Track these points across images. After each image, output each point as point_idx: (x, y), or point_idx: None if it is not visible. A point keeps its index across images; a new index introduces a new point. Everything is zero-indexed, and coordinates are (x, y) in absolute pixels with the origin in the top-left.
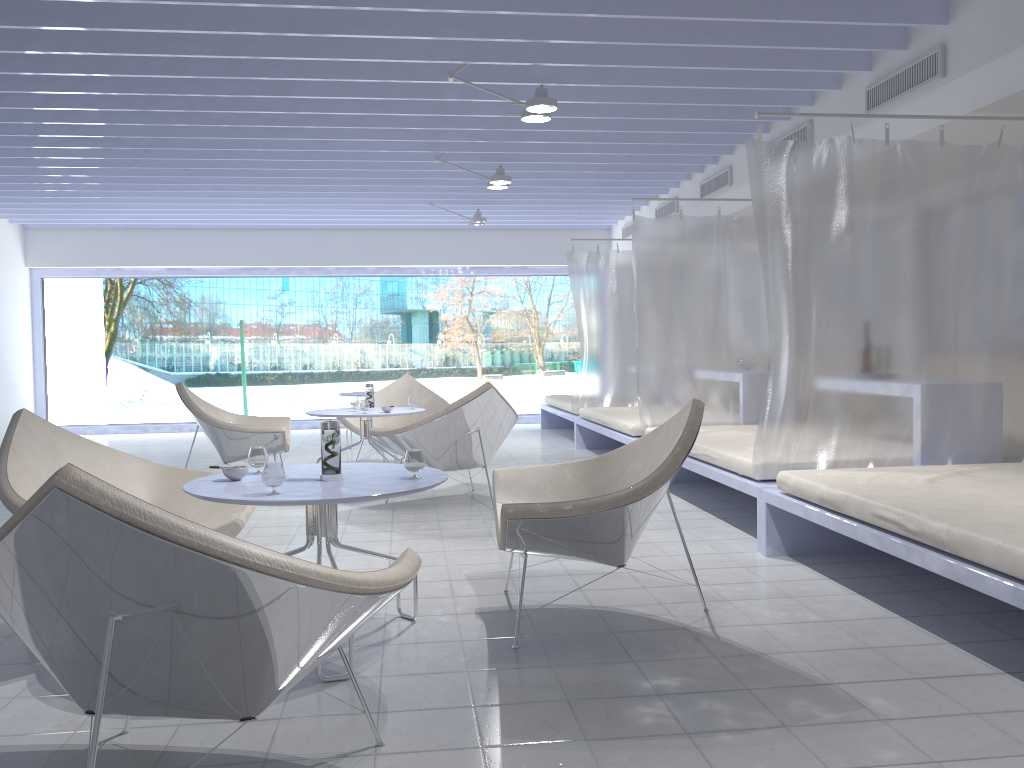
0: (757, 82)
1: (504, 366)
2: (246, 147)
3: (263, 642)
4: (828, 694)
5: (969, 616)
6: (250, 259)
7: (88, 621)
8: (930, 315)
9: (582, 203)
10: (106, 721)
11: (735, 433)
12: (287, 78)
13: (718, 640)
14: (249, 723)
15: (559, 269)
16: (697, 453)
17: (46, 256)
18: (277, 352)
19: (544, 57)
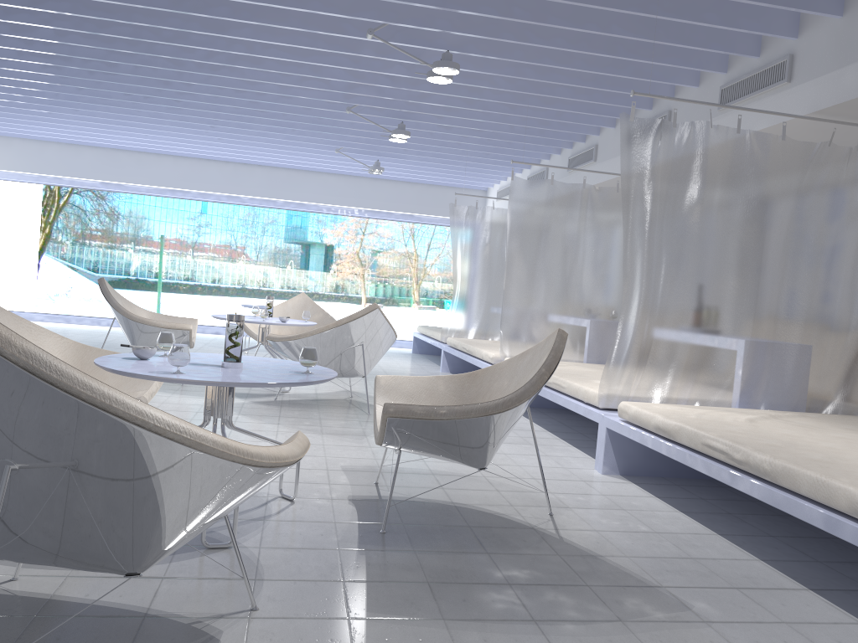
0: (630, 72)
1: (385, 298)
2: (182, 79)
3: (155, 503)
4: (658, 595)
5: (775, 538)
6: (175, 182)
7: None
8: (759, 281)
9: (466, 165)
10: None
11: (581, 369)
12: (225, 18)
13: (561, 541)
14: (134, 580)
15: (440, 220)
16: (548, 382)
17: None
18: (191, 266)
19: (453, 26)
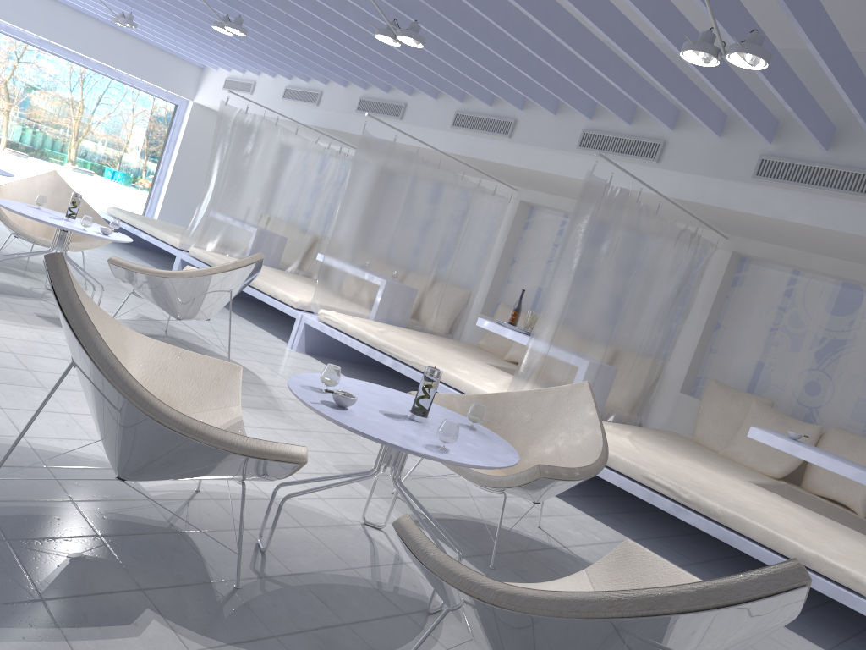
0: (519, 85)
1: (33, 147)
2: None
3: None
4: None
5: (656, 540)
6: None
7: None
8: (616, 322)
9: (222, 50)
10: None
11: (405, 339)
12: None
13: (584, 561)
14: None
15: (144, 85)
16: (408, 359)
17: None
18: None
19: (433, 1)
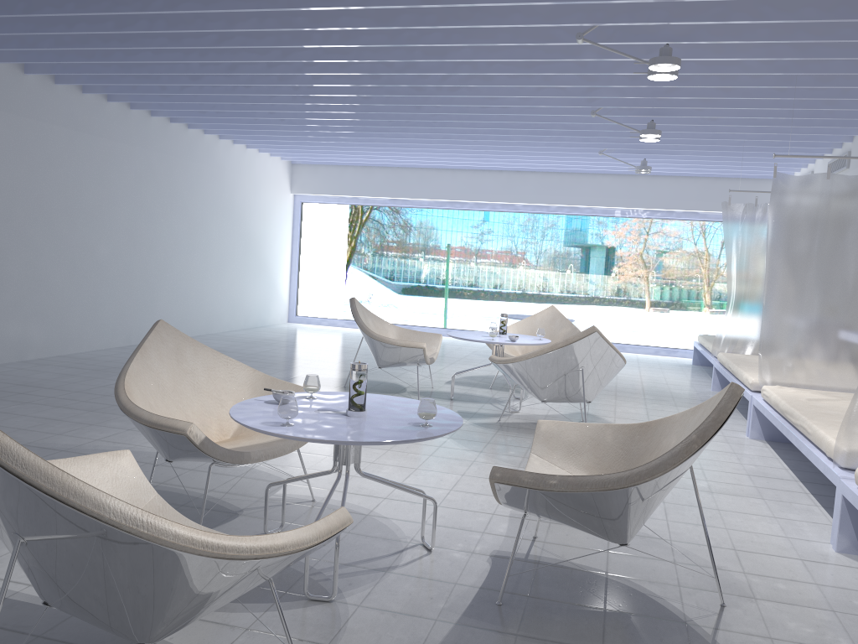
0: None
1: (671, 301)
2: (427, 103)
3: (137, 586)
4: None
5: None
6: (453, 194)
7: (9, 536)
8: None
9: (751, 155)
10: None
11: None
12: (437, 44)
13: None
14: (221, 627)
15: None
16: (796, 423)
17: (305, 186)
18: (474, 272)
19: (670, 16)
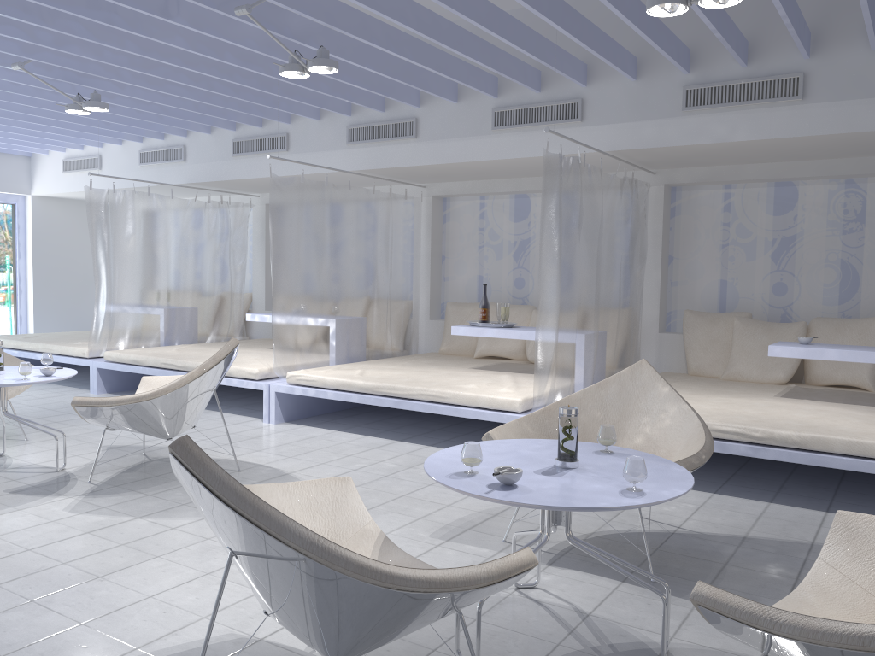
0: (419, 83)
1: None
2: None
3: None
4: None
5: (729, 484)
6: None
7: None
8: (600, 287)
9: (57, 132)
10: None
11: (386, 372)
12: None
13: (707, 534)
14: None
15: None
16: (410, 393)
17: None
18: None
19: (335, 21)
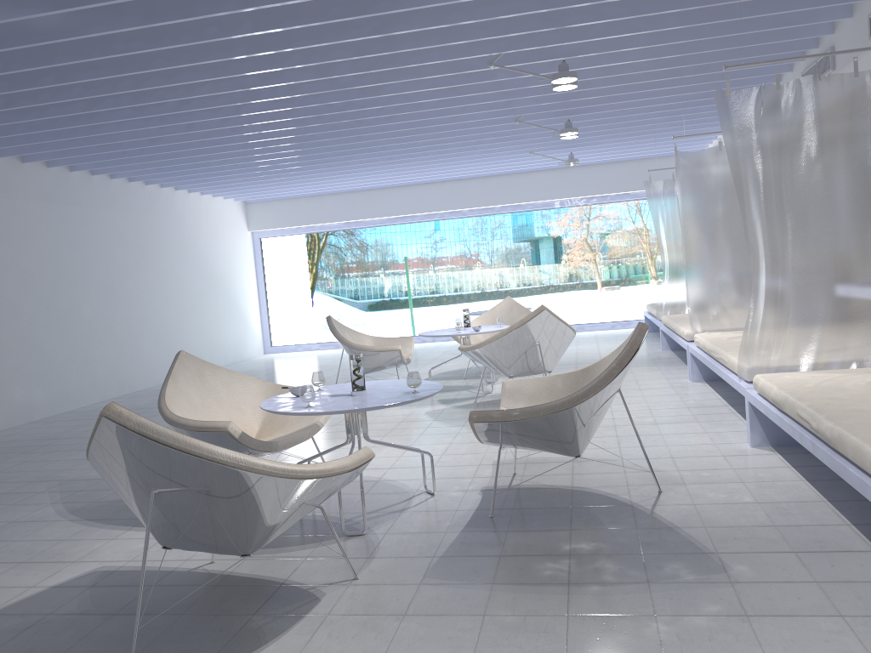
0: (766, 24)
1: (620, 279)
2: (368, 132)
3: (239, 508)
4: (704, 561)
5: None
6: (403, 210)
7: (143, 492)
8: None
9: (665, 135)
10: (206, 555)
11: None
12: (371, 85)
13: (650, 516)
14: (286, 560)
15: None
16: (717, 357)
17: (261, 222)
18: (434, 280)
19: (562, 38)
